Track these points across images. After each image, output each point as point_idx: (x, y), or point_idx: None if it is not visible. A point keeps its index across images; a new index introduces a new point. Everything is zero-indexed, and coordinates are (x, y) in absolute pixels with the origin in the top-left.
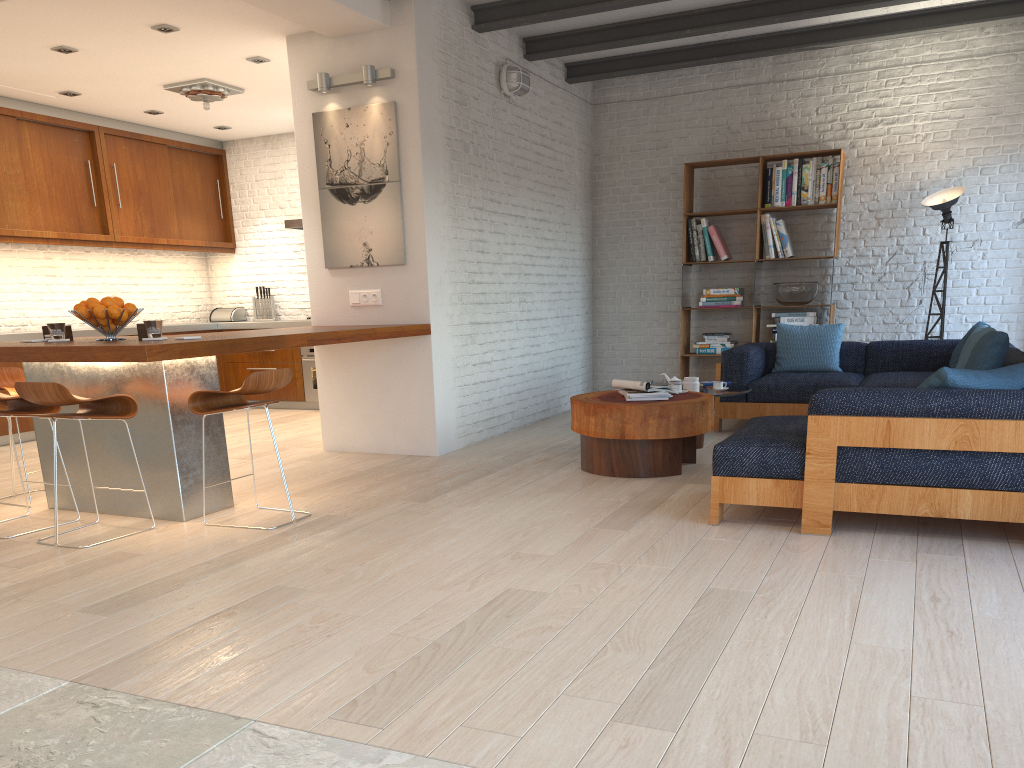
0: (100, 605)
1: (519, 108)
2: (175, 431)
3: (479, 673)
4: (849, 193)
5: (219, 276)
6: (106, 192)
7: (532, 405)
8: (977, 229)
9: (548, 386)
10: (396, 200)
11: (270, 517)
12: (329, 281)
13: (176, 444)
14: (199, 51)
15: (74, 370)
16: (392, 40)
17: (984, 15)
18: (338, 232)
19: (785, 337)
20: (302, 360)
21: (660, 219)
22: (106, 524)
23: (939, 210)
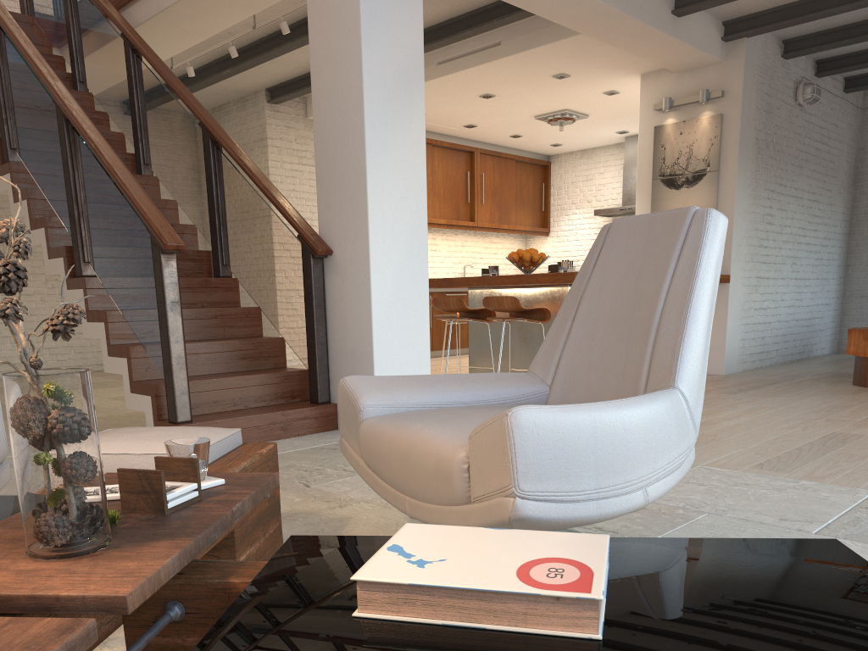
0: None
1: (807, 114)
2: None
3: (839, 460)
4: None
5: None
6: (476, 193)
7: (791, 347)
8: None
9: (804, 333)
10: (713, 184)
11: None
12: None
13: None
14: (573, 90)
15: (503, 295)
16: (724, 70)
17: None
18: (663, 210)
19: None
20: None
21: None
22: None
23: None
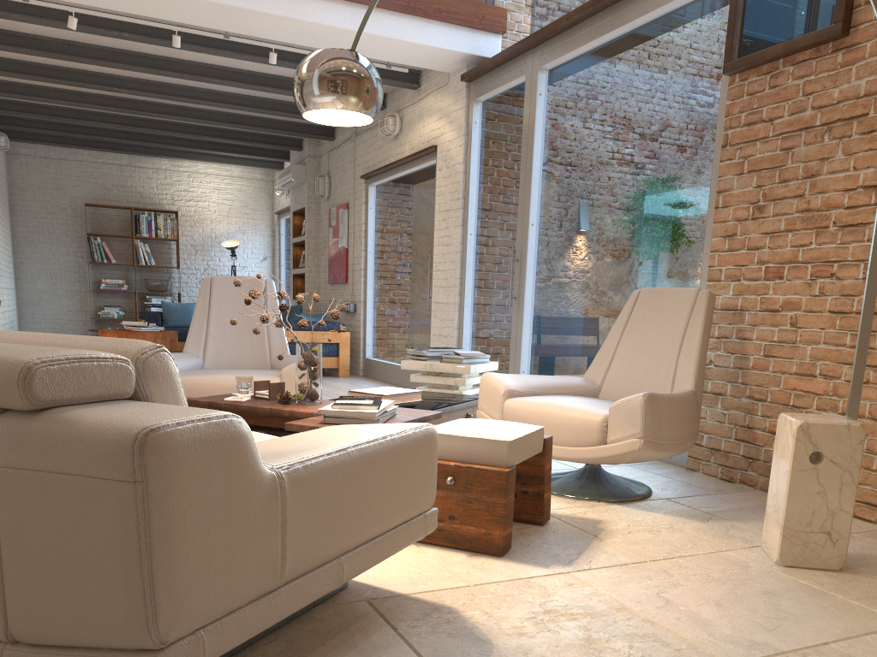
0: None
1: None
2: None
3: None
4: (179, 234)
5: None
6: None
7: None
8: (244, 261)
9: None
10: None
11: None
12: None
13: None
14: None
15: None
16: None
17: (243, 162)
18: None
19: (168, 308)
20: None
21: (63, 233)
22: None
23: (226, 249)
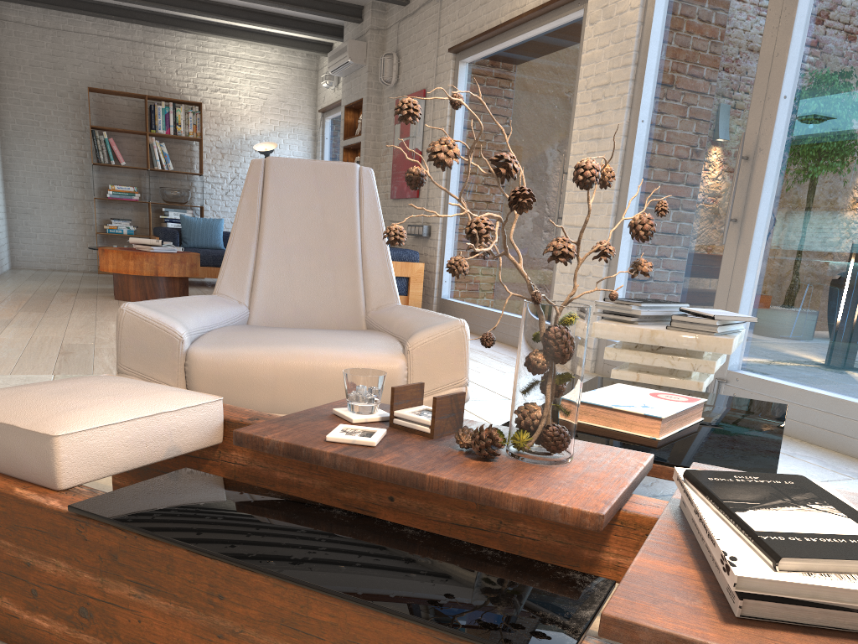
0: None
1: None
2: None
3: None
4: (203, 133)
5: None
6: None
7: None
8: None
9: None
10: None
11: None
12: None
13: None
14: None
15: None
16: None
17: (283, 43)
18: None
19: (188, 224)
20: None
21: (62, 125)
22: None
23: (258, 154)
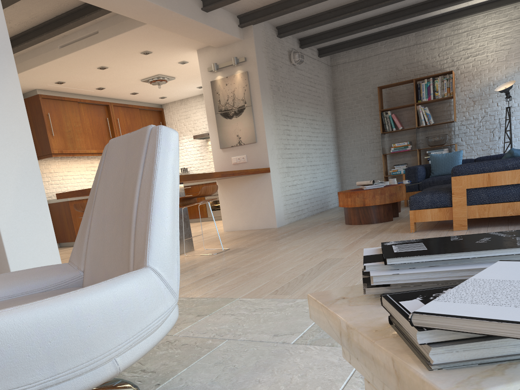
0: None
1: (299, 70)
2: None
3: (324, 279)
4: (458, 91)
5: None
6: (115, 131)
7: (316, 205)
8: None
9: (322, 196)
10: (250, 114)
11: (212, 251)
12: (222, 154)
13: None
14: (158, 61)
15: None
16: (244, 45)
17: None
18: (225, 132)
19: (434, 160)
20: (205, 198)
21: (368, 114)
22: None
23: (503, 93)
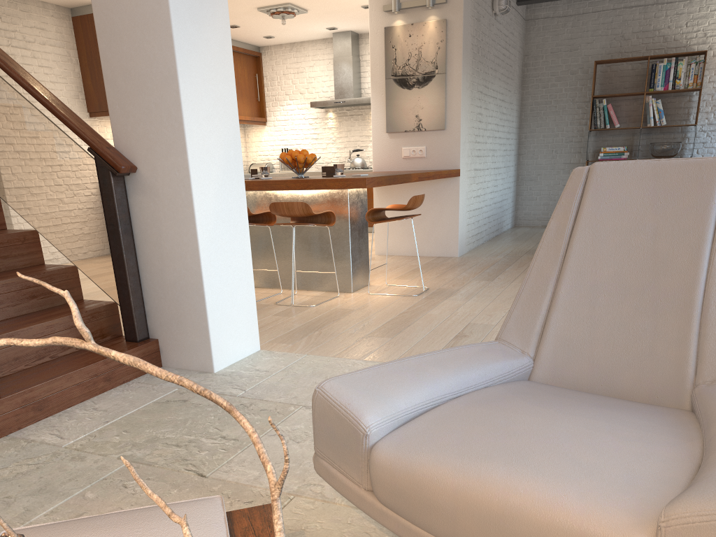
0: (376, 333)
1: (498, 23)
2: (351, 235)
3: None
4: (705, 81)
5: (253, 141)
6: None
7: (492, 226)
8: None
9: (499, 214)
10: (442, 86)
11: (404, 290)
12: (387, 141)
13: (351, 243)
14: None
15: (279, 197)
16: None
17: None
18: (397, 108)
19: None
20: None
21: (569, 100)
22: (303, 295)
23: None
